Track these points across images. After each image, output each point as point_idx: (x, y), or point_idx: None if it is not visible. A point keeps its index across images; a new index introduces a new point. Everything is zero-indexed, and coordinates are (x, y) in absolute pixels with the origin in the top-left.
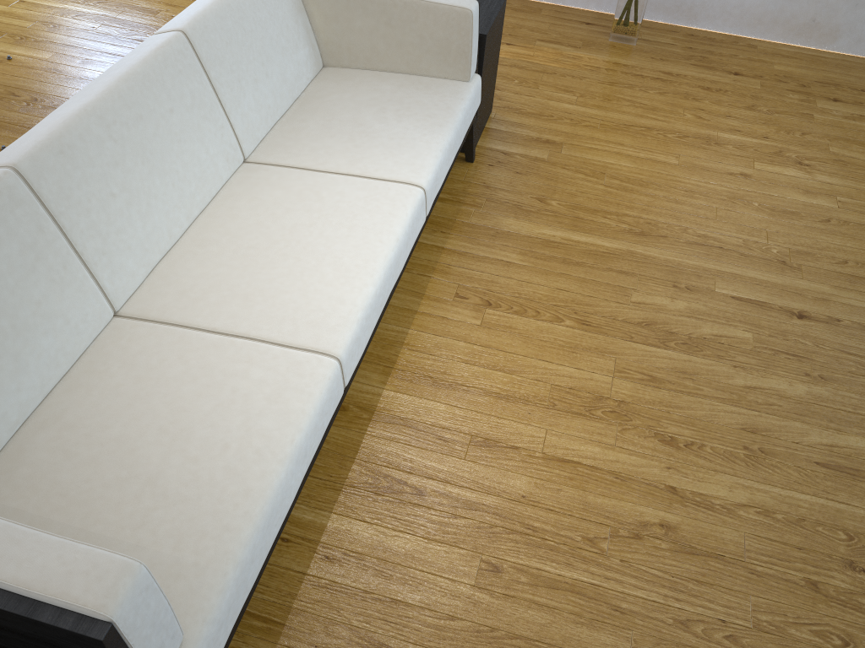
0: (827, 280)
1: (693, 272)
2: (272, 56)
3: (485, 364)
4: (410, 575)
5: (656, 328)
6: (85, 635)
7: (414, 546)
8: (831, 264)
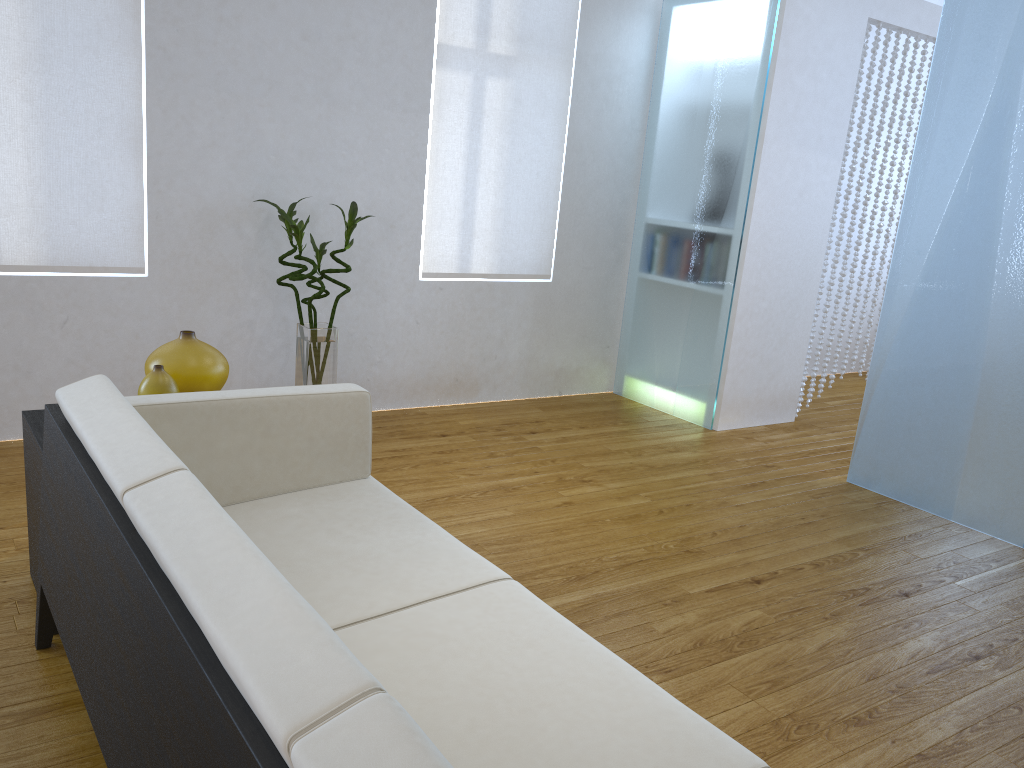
0: (727, 550)
1: (658, 587)
2: None
3: None
4: None
5: (710, 642)
6: None
7: None
8: (711, 538)
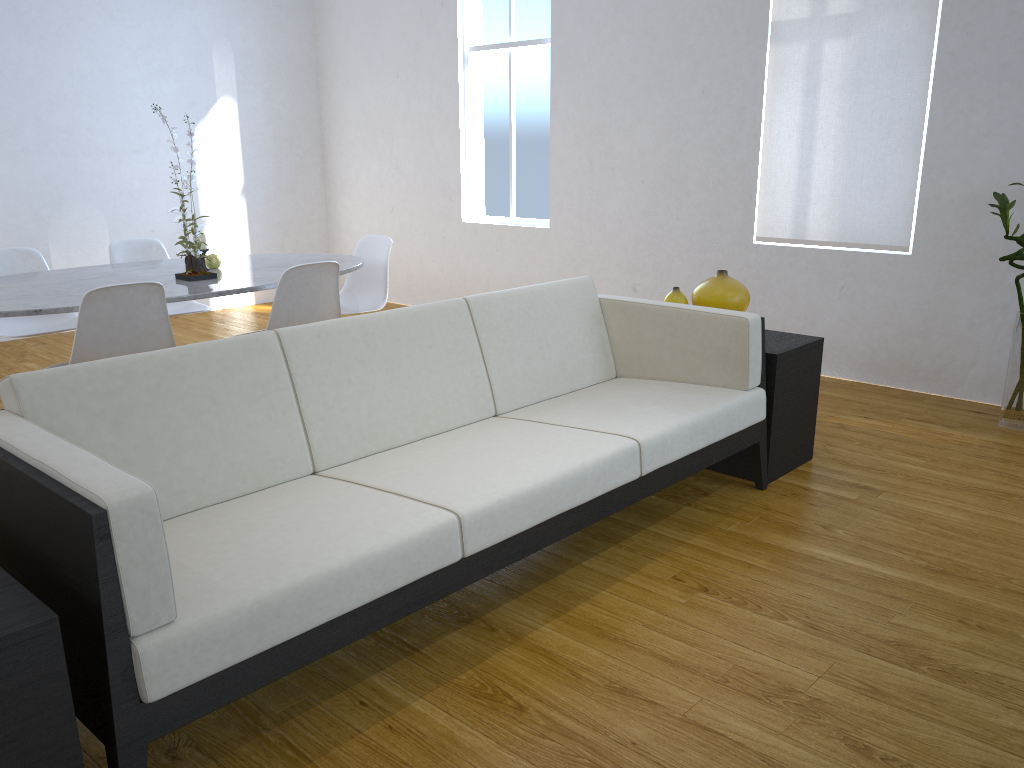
0: None
1: (997, 615)
2: (554, 345)
3: (667, 632)
4: (461, 766)
5: (909, 650)
6: (85, 510)
7: (482, 745)
8: None
